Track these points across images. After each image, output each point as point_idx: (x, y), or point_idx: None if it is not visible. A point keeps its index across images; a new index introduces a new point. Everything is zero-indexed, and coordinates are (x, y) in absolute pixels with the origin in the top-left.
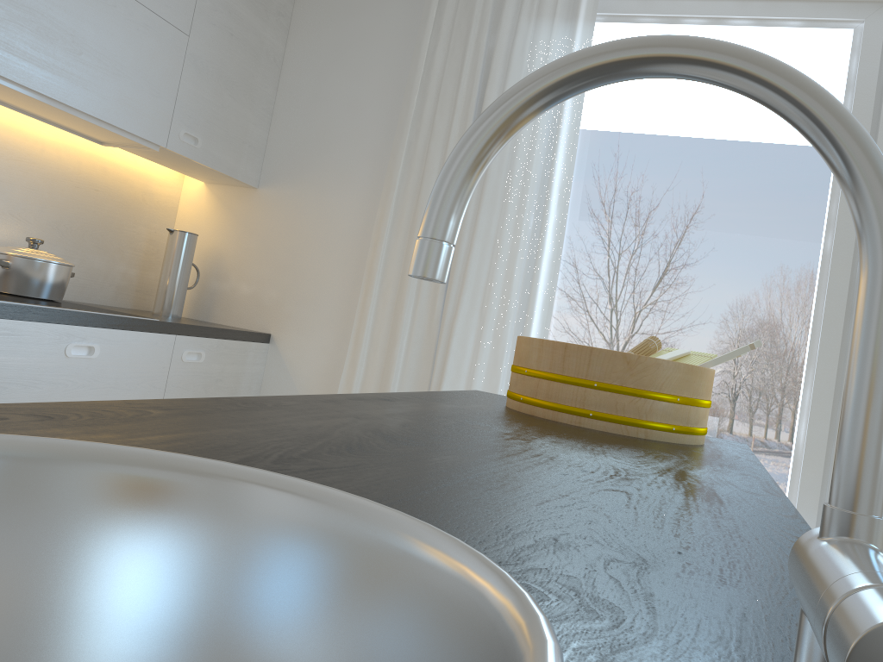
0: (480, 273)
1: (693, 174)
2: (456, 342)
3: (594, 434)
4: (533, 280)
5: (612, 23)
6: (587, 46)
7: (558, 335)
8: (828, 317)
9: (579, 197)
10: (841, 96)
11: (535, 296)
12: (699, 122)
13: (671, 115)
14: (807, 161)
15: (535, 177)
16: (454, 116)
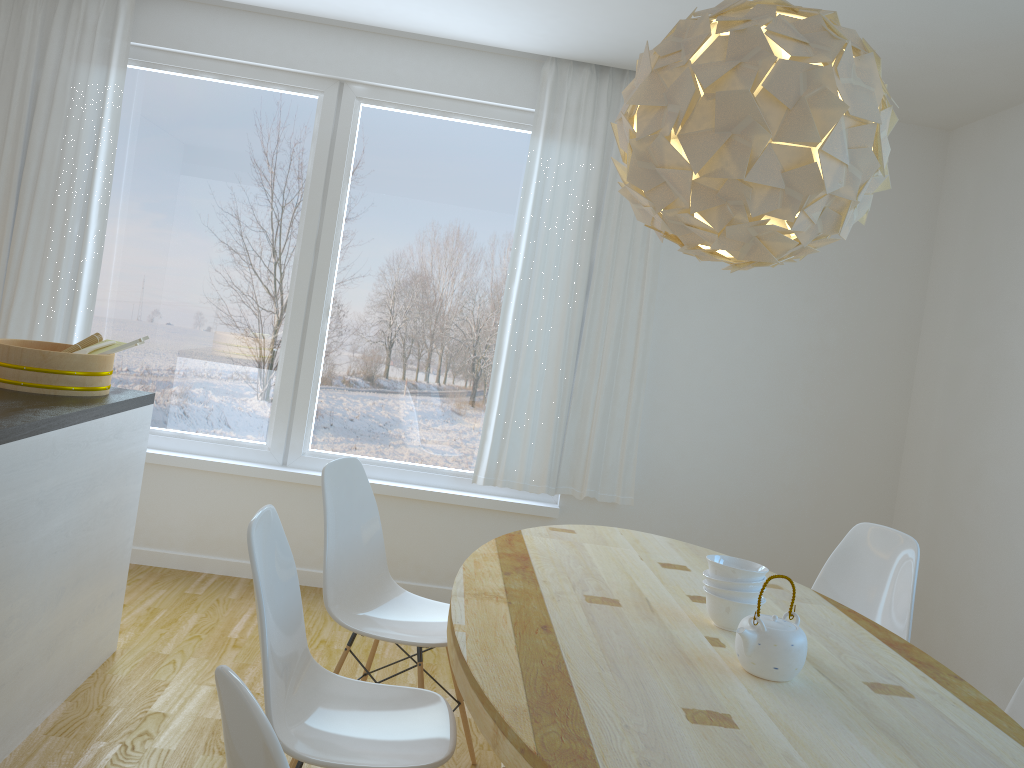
0: (33, 271)
1: (209, 195)
2: (13, 326)
3: (15, 394)
4: (78, 276)
5: (146, 68)
6: (121, 89)
7: (106, 317)
8: (296, 302)
9: (121, 208)
10: (310, 145)
11: (80, 289)
12: (213, 155)
13: (192, 147)
14: (287, 190)
15: (78, 194)
16: (6, 138)
